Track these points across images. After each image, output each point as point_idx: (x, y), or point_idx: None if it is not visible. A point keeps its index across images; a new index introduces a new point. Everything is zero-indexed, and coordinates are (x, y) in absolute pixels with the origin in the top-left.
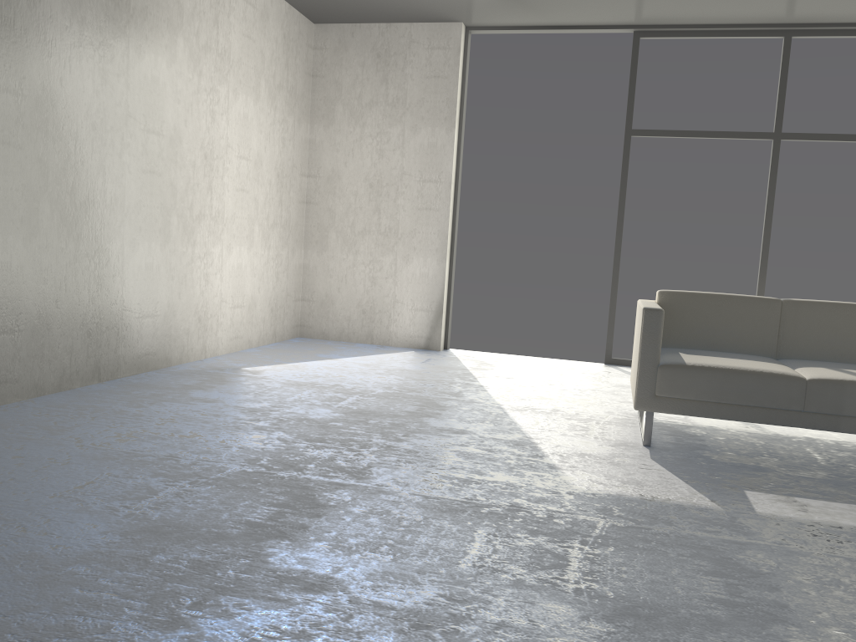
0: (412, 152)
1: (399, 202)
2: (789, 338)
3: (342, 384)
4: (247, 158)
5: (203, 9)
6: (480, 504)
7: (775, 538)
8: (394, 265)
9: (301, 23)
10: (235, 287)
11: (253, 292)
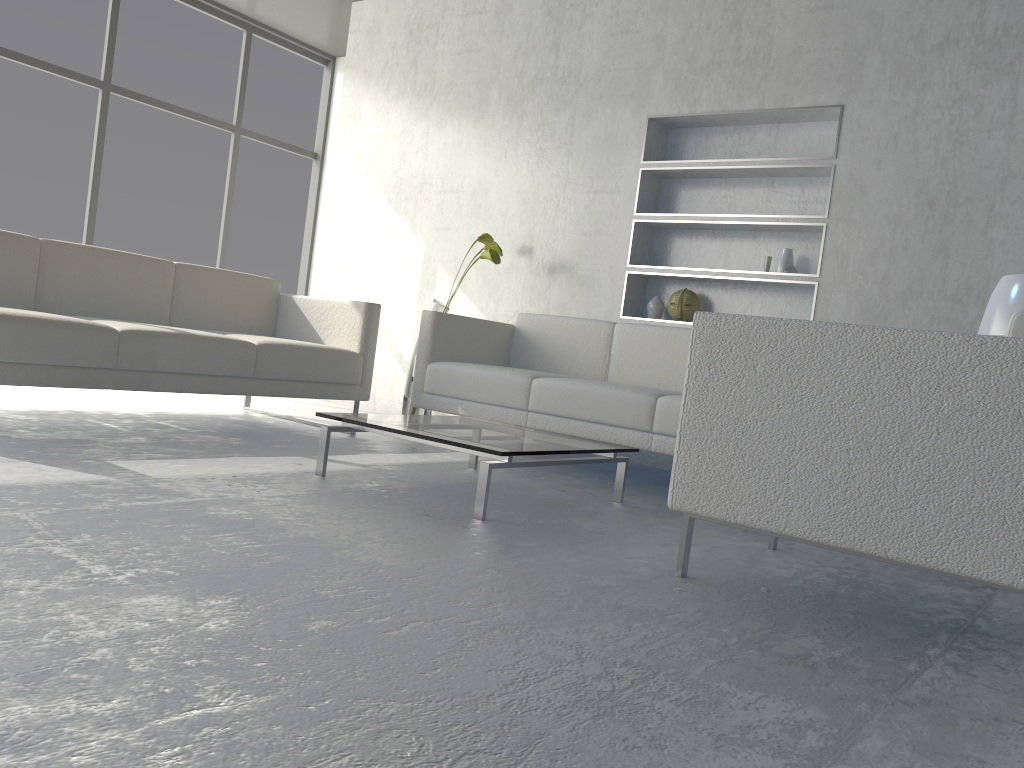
0: None
1: None
2: (51, 289)
3: None
4: None
5: None
6: None
7: (208, 493)
8: None
9: None
10: None
11: None
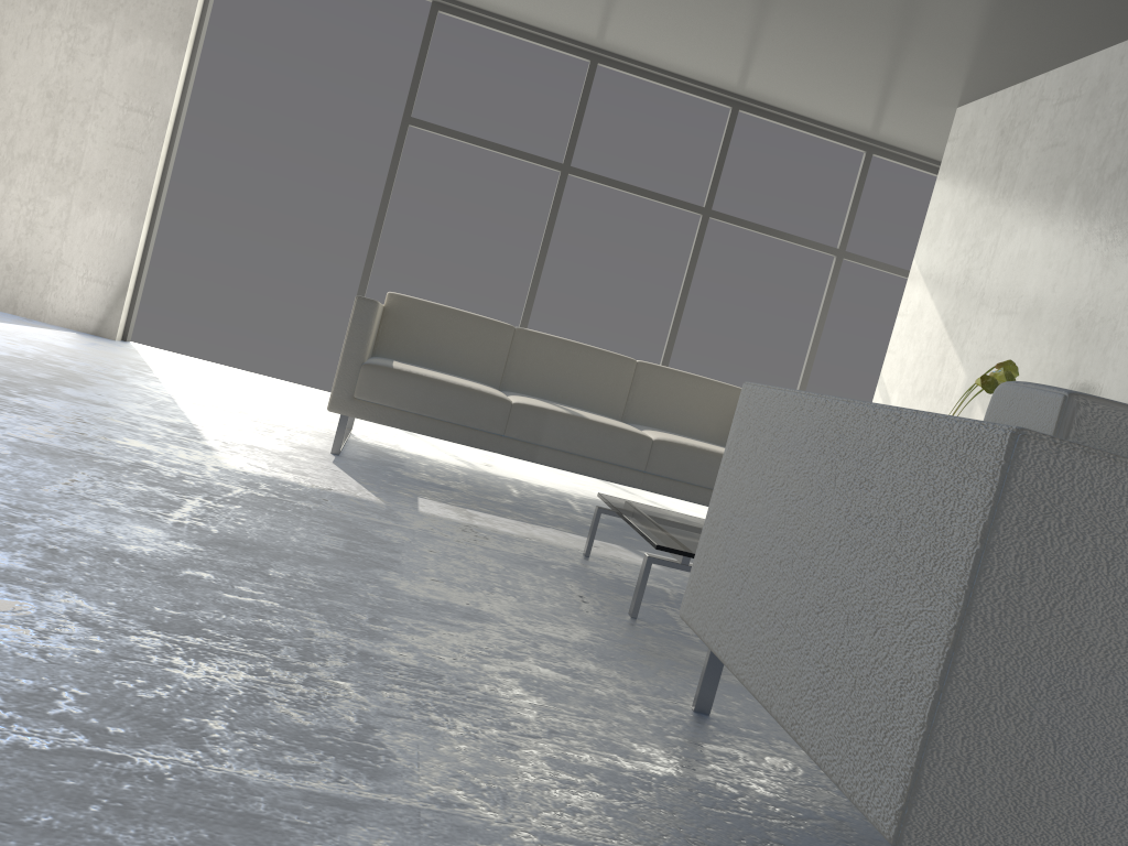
0: (119, 66)
1: (88, 128)
2: (516, 370)
3: None
4: None
5: None
6: (96, 456)
7: (423, 527)
8: (67, 212)
9: None
10: None
11: None
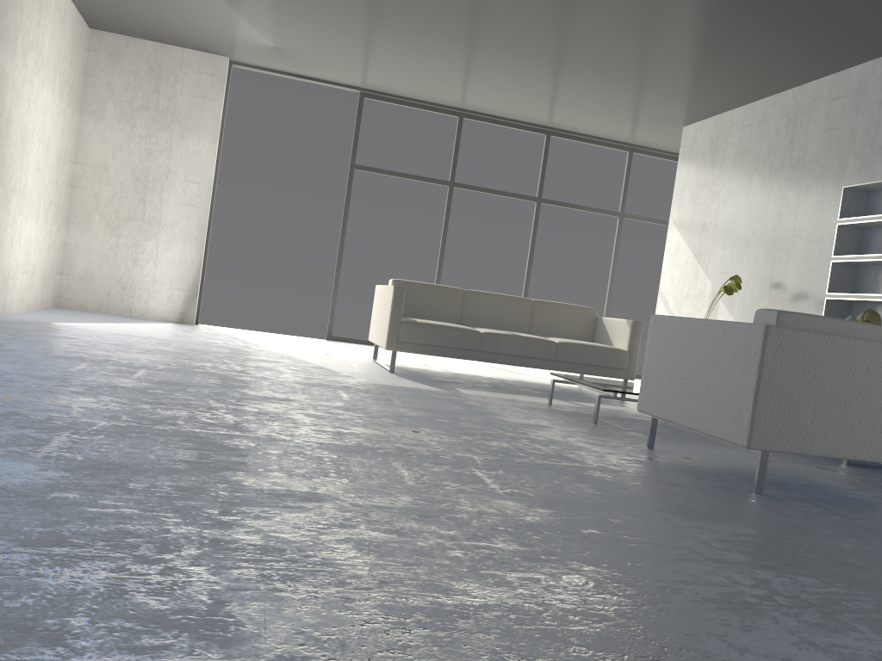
0: (178, 156)
1: (163, 196)
2: (467, 314)
3: (153, 336)
4: (43, 142)
5: (33, 13)
6: (327, 384)
7: (477, 399)
8: (156, 249)
9: (82, 27)
10: (26, 254)
11: (35, 261)
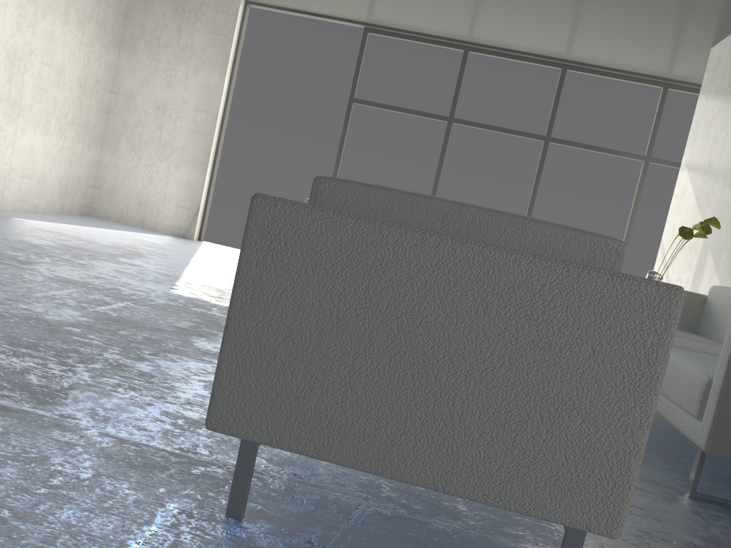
0: (192, 87)
1: (177, 123)
2: None
3: (83, 236)
4: (49, 65)
5: None
6: (91, 284)
7: None
8: (168, 170)
9: None
10: (26, 161)
11: (44, 170)
